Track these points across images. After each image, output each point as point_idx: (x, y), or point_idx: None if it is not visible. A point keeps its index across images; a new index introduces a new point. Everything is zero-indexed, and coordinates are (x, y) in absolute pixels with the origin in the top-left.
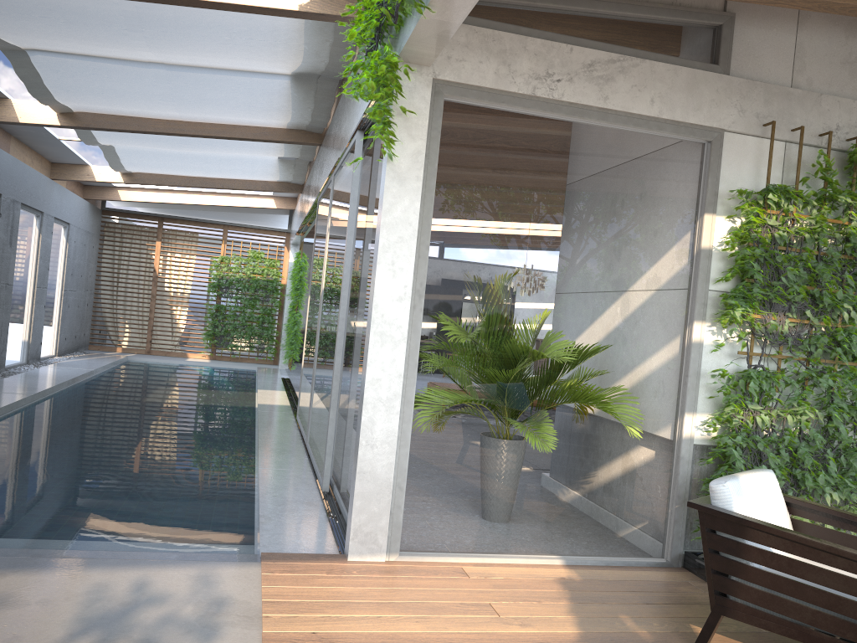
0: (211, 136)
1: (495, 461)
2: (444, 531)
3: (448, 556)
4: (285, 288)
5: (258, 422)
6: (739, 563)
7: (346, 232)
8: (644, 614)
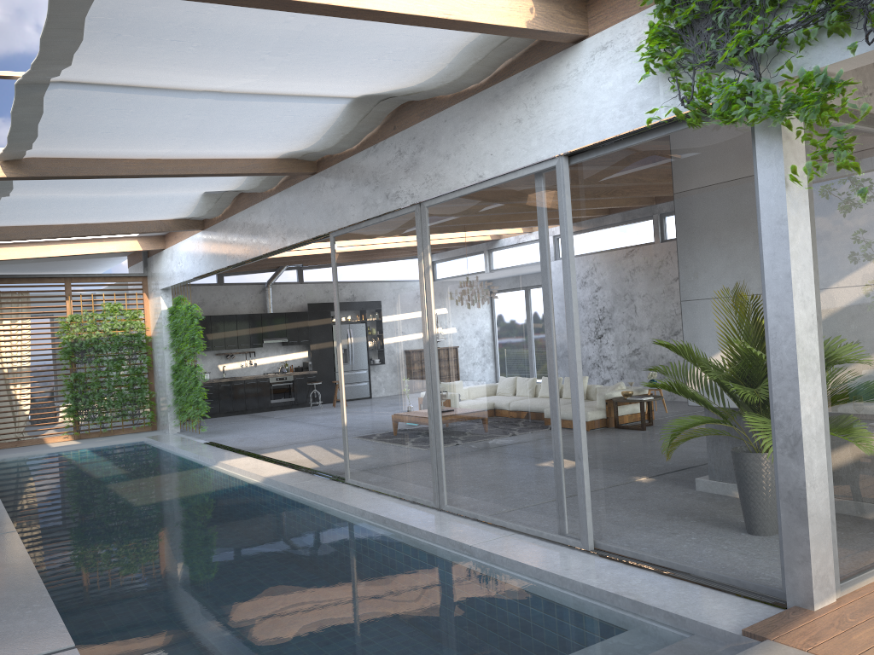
0: (194, 175)
1: None
2: (856, 554)
3: (866, 578)
4: (157, 340)
5: (325, 497)
6: None
7: (552, 267)
8: None
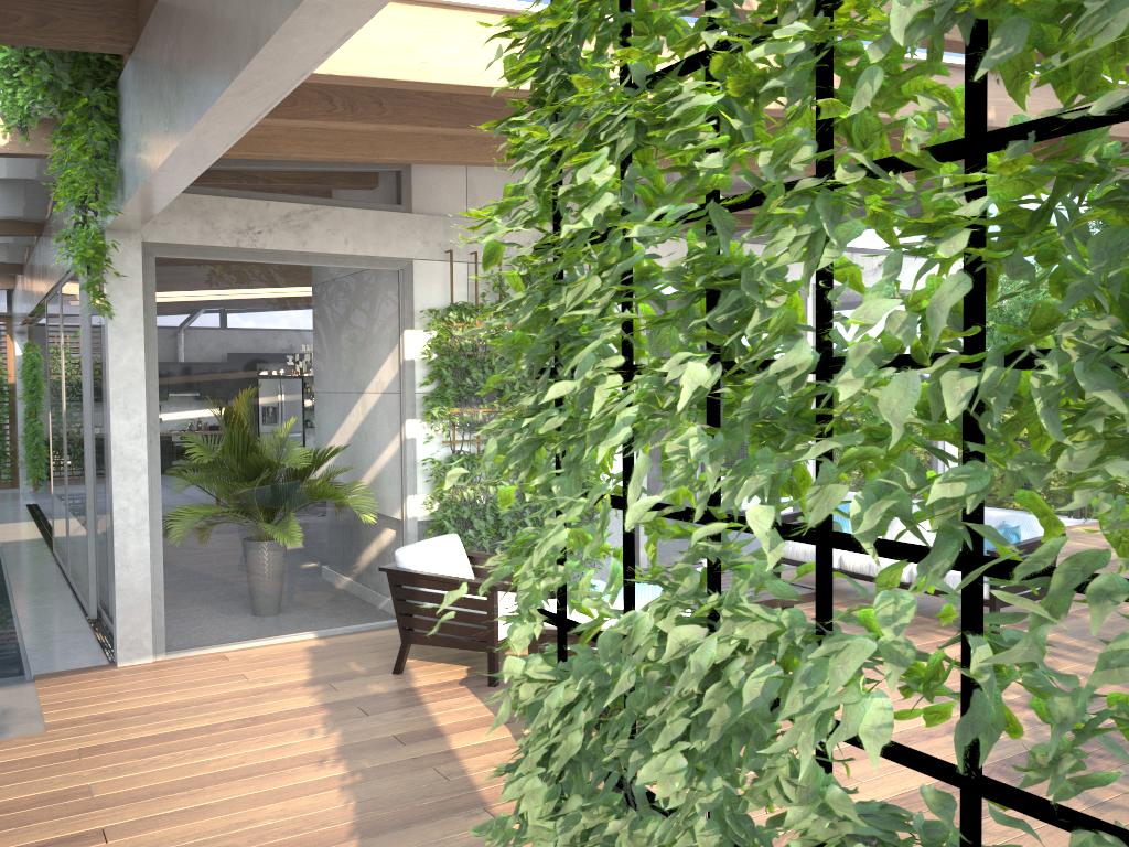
0: None
1: (244, 562)
2: (206, 627)
3: (211, 648)
4: (15, 389)
5: (5, 563)
6: (415, 604)
7: (81, 361)
8: (368, 659)
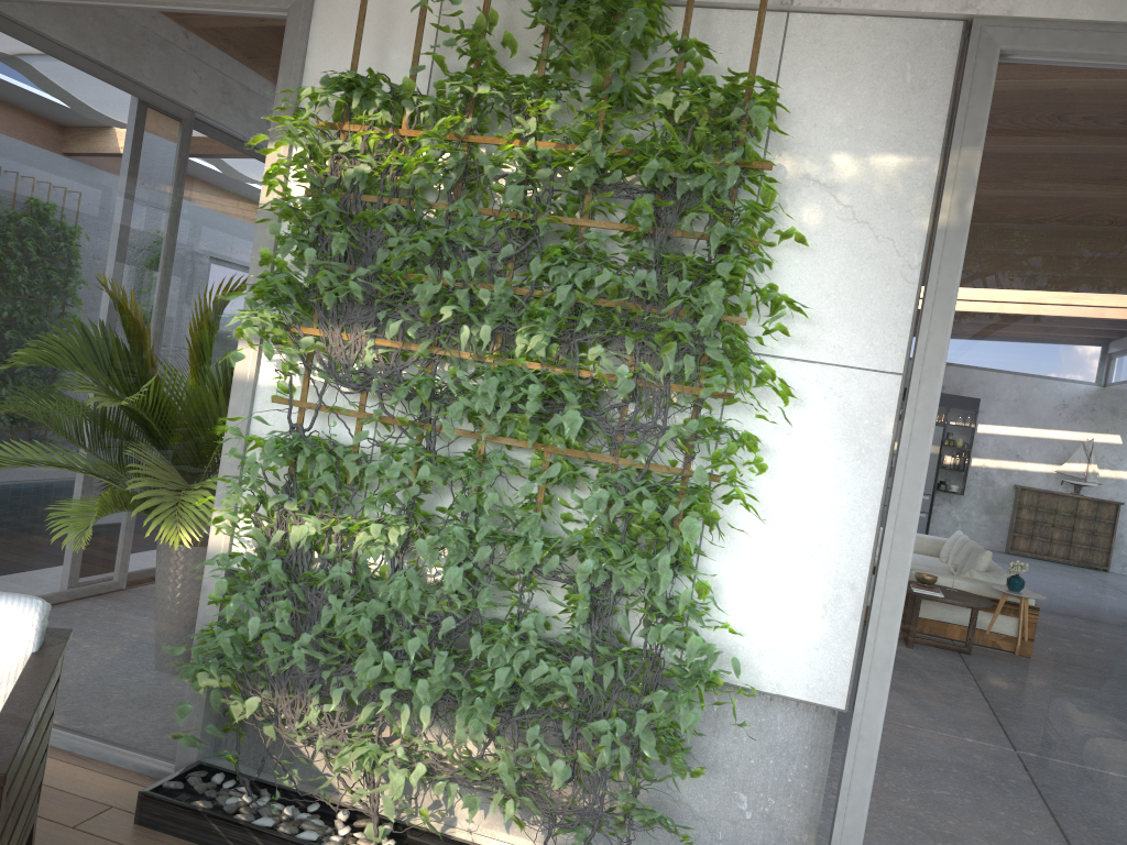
0: None
1: None
2: None
3: None
4: None
5: None
6: None
7: None
8: None
